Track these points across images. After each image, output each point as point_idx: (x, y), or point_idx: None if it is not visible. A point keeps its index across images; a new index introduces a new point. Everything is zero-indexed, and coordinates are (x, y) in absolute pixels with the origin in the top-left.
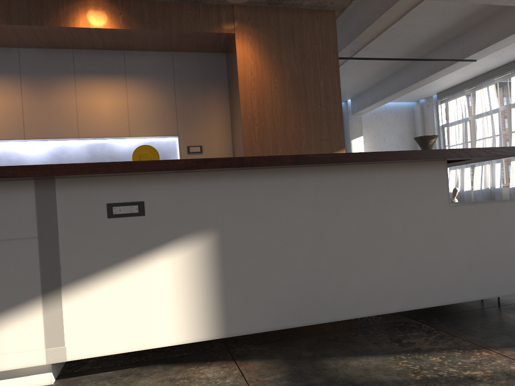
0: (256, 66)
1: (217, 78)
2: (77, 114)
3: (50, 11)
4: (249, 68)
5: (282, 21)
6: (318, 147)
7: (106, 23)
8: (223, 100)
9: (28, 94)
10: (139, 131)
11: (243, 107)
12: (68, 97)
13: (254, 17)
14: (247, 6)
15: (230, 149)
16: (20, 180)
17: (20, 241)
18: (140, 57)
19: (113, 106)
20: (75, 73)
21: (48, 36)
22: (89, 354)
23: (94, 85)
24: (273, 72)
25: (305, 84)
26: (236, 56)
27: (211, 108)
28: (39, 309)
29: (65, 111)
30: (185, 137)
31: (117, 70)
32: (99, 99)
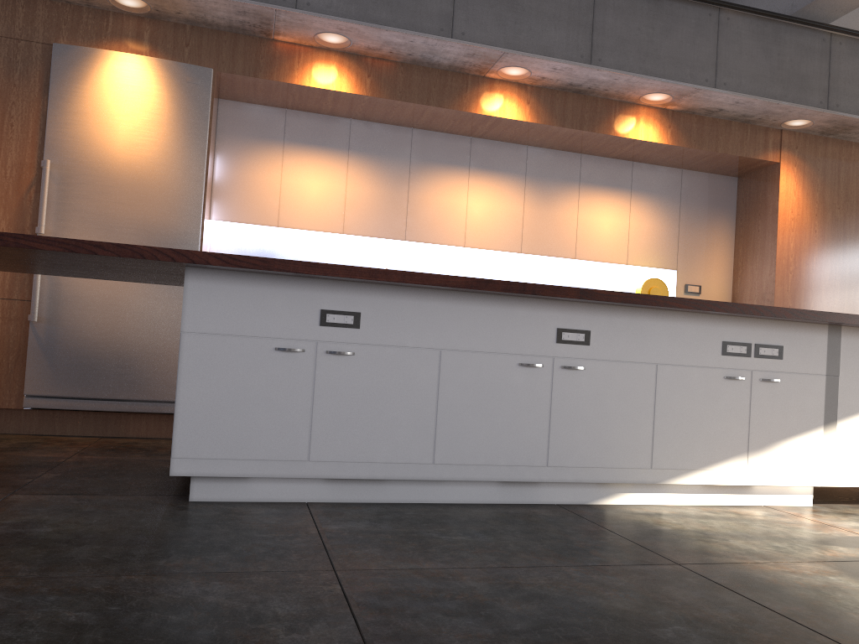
0: (798, 203)
1: (724, 206)
2: (576, 231)
3: (602, 117)
4: (790, 204)
5: (829, 154)
6: (850, 307)
7: (654, 136)
8: (728, 234)
9: (530, 201)
10: (637, 260)
11: (779, 250)
12: (570, 209)
13: (802, 146)
14: (796, 133)
15: (729, 293)
16: (818, 324)
17: (814, 376)
18: (648, 171)
19: (614, 226)
20: (580, 182)
21: (578, 141)
22: (848, 483)
23: (598, 198)
24: (814, 212)
25: (845, 230)
26: (776, 188)
27: (715, 241)
28: (820, 437)
29: (565, 225)
30: (684, 273)
31: (623, 184)
32: (601, 216)
